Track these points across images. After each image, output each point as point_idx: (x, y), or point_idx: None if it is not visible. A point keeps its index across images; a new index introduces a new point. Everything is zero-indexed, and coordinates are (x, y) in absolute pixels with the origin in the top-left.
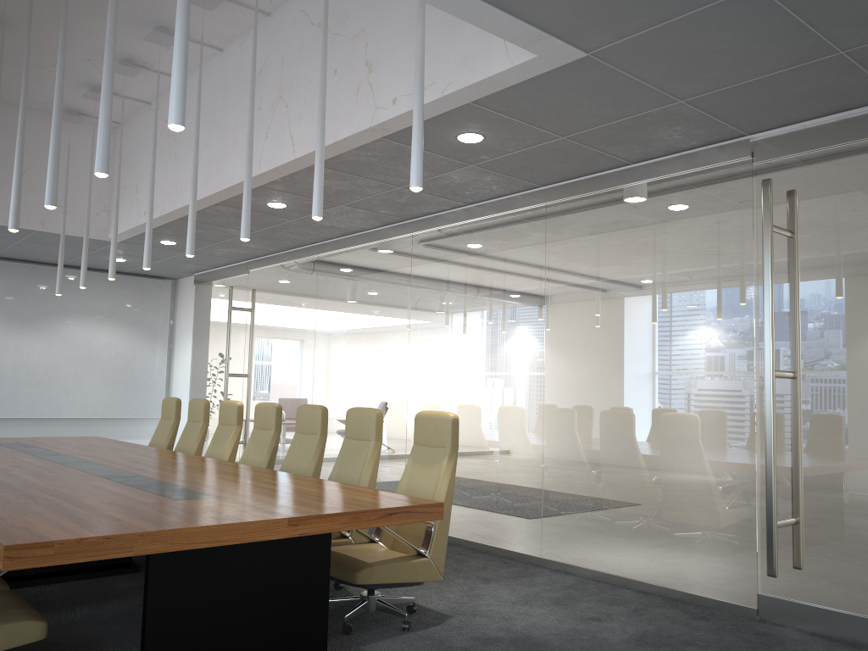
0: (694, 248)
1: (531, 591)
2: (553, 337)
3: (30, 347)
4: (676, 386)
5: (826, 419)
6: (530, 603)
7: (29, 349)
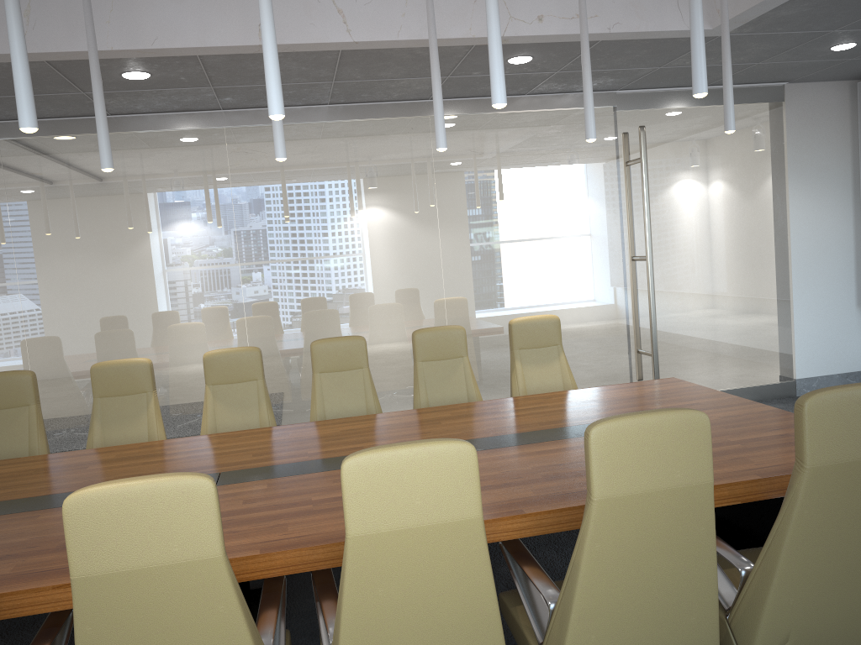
0: (577, 170)
1: None
2: (451, 242)
3: None
4: (569, 274)
5: (666, 284)
6: None
7: None
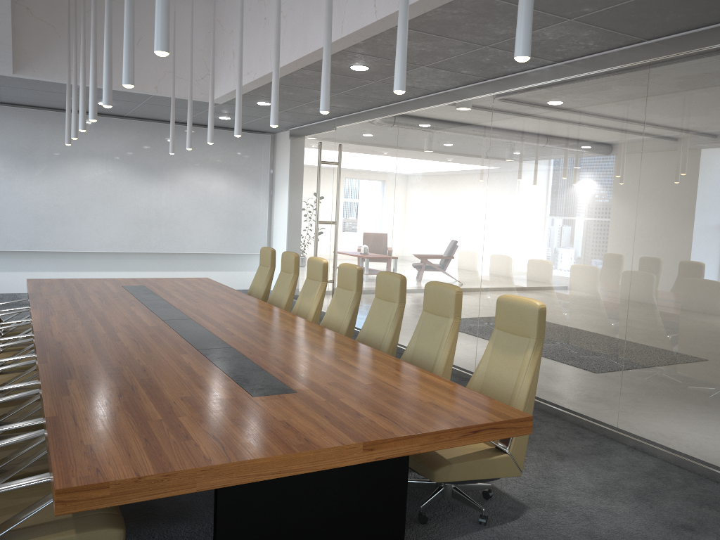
0: None
1: (609, 476)
2: (648, 210)
3: (158, 194)
4: None
5: None
6: (610, 496)
7: (157, 196)
